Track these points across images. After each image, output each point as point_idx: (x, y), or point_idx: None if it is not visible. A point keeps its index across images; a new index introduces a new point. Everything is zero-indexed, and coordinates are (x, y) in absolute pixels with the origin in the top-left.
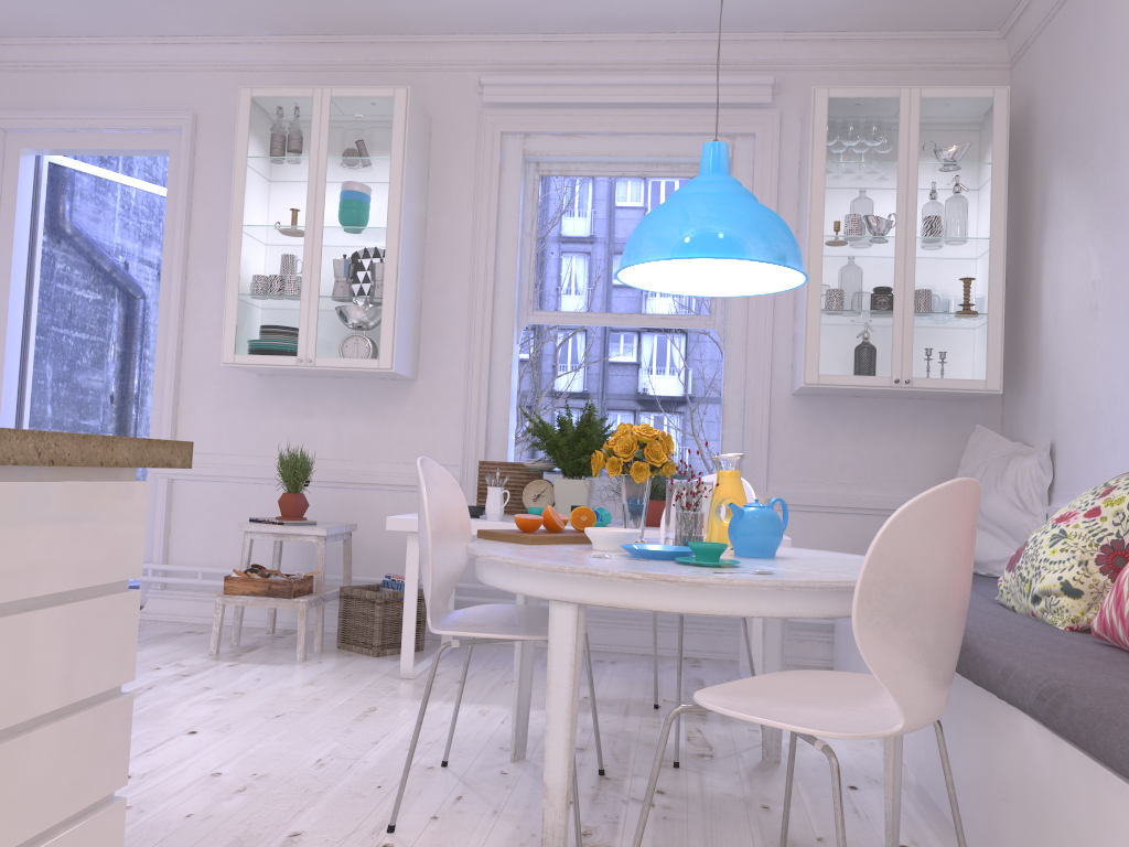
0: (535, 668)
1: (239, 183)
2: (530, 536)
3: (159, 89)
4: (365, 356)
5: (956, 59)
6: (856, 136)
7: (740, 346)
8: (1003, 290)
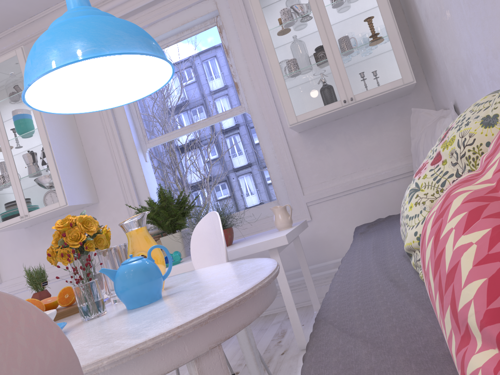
0: None
1: None
2: None
3: None
4: (51, 203)
5: None
6: None
7: (260, 116)
8: (393, 15)
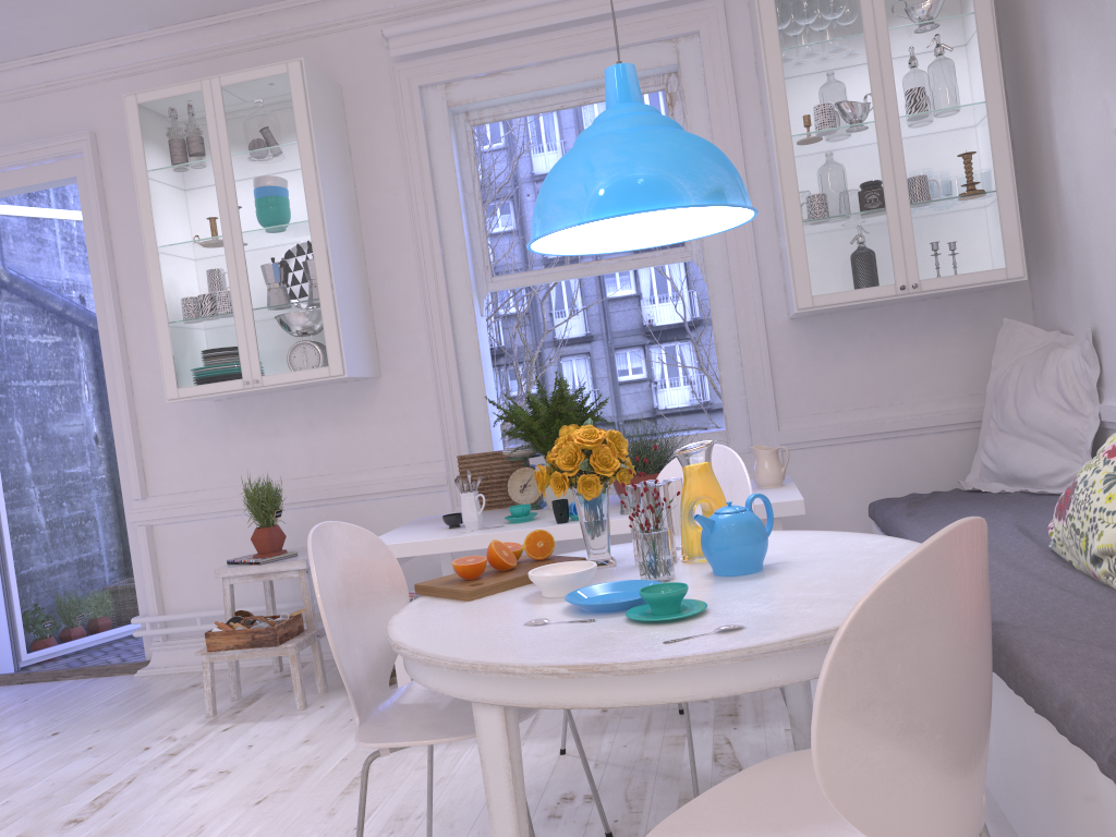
0: None
1: (145, 202)
2: (468, 591)
3: (51, 113)
4: (313, 366)
5: None
6: (810, 12)
7: (723, 276)
8: (1011, 159)
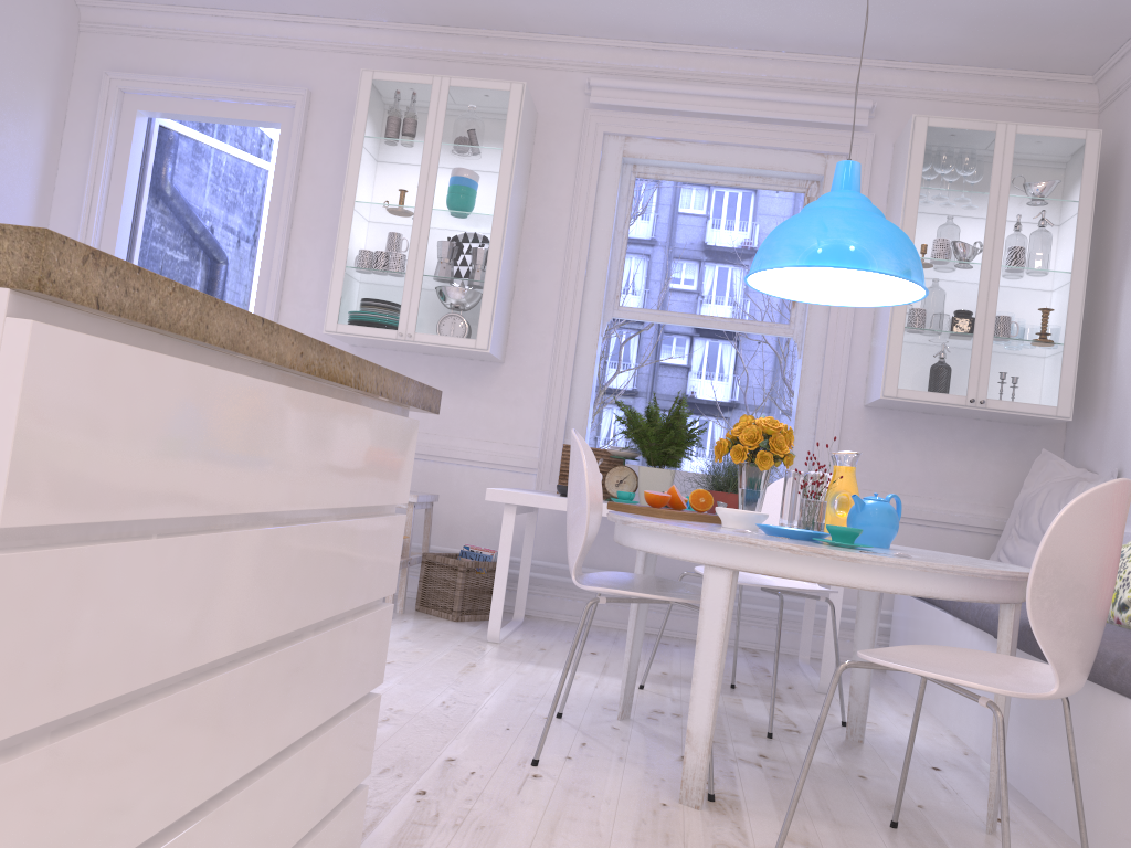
0: (607, 645)
1: (355, 161)
2: (664, 510)
3: (276, 64)
4: (463, 336)
5: (1048, 99)
6: (951, 165)
7: (817, 356)
8: (1080, 323)
